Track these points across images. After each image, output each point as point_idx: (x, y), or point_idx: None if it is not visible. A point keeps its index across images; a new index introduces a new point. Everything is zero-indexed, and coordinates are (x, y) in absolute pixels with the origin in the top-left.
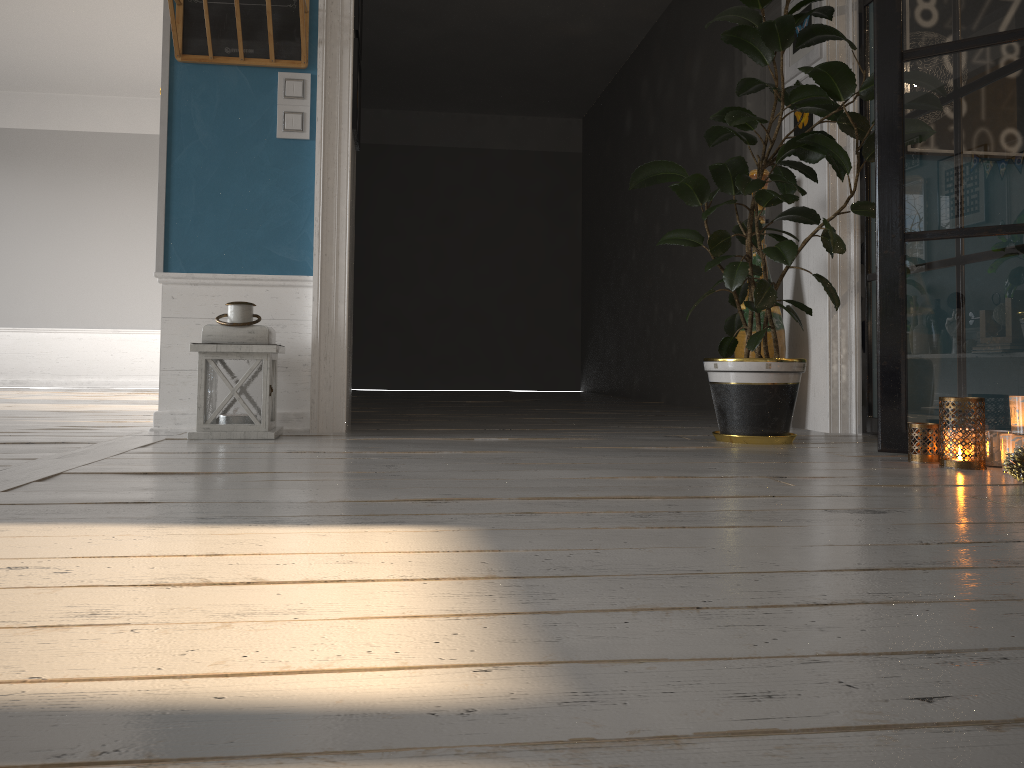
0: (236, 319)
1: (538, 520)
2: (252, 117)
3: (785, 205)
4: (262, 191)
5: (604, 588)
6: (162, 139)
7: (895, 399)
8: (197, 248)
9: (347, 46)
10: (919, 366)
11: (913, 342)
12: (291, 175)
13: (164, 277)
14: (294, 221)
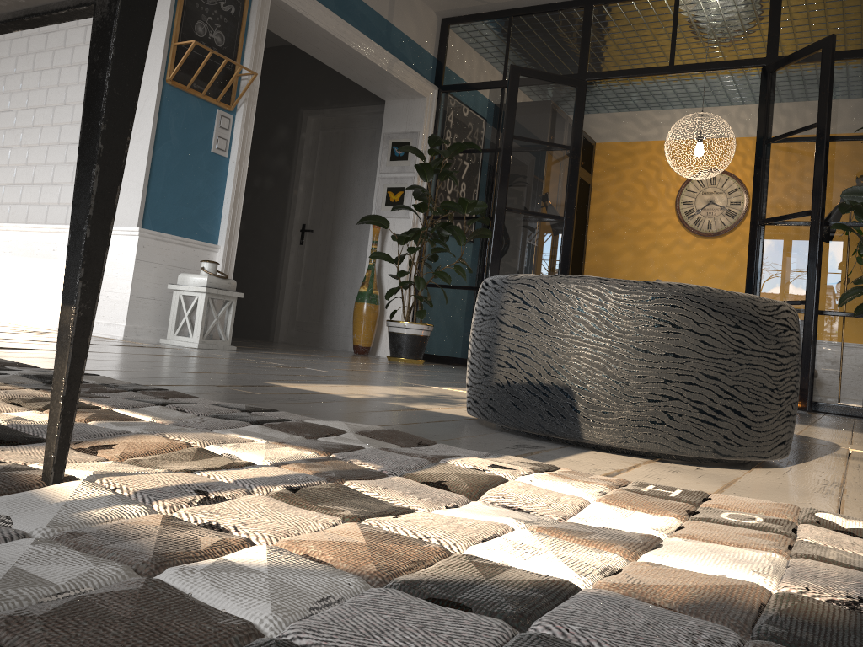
0: (213, 272)
1: None
2: (200, 134)
3: (372, 237)
4: (199, 184)
5: None
6: (152, 134)
7: None
8: (161, 215)
9: (254, 105)
10: None
11: None
12: (215, 177)
13: (144, 232)
14: (212, 208)
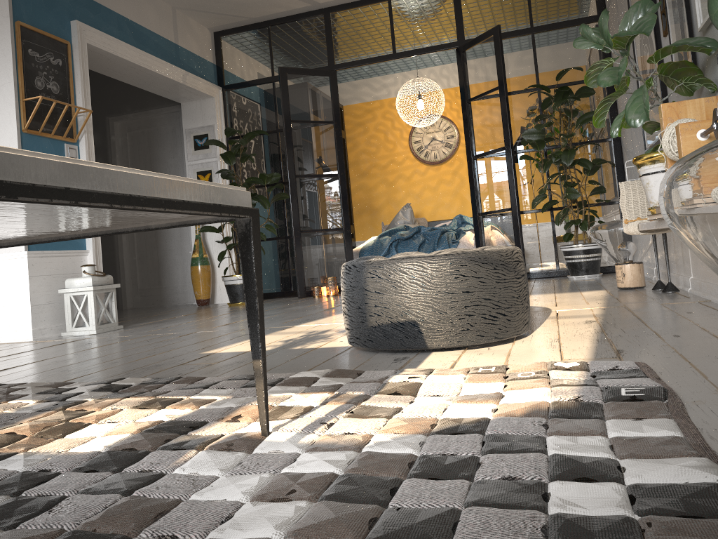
0: (93, 273)
1: None
2: None
3: None
4: None
5: None
6: None
7: (302, 281)
8: None
9: (92, 134)
10: (307, 270)
11: (305, 263)
12: None
13: (31, 253)
14: None
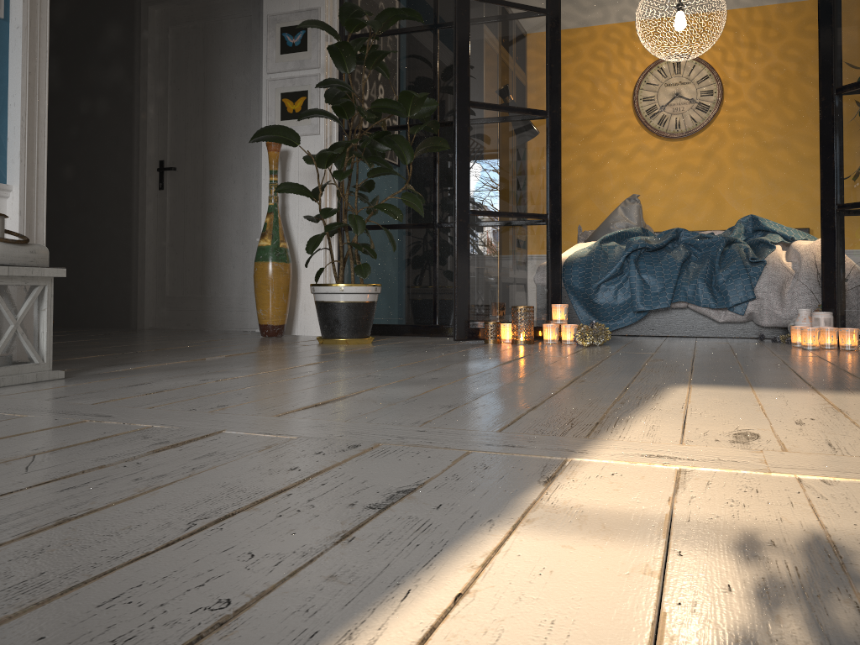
0: None
1: (660, 378)
2: None
3: (266, 166)
4: None
5: (834, 385)
6: None
7: (465, 309)
8: None
9: None
10: (475, 289)
11: (473, 275)
12: None
13: None
14: None
